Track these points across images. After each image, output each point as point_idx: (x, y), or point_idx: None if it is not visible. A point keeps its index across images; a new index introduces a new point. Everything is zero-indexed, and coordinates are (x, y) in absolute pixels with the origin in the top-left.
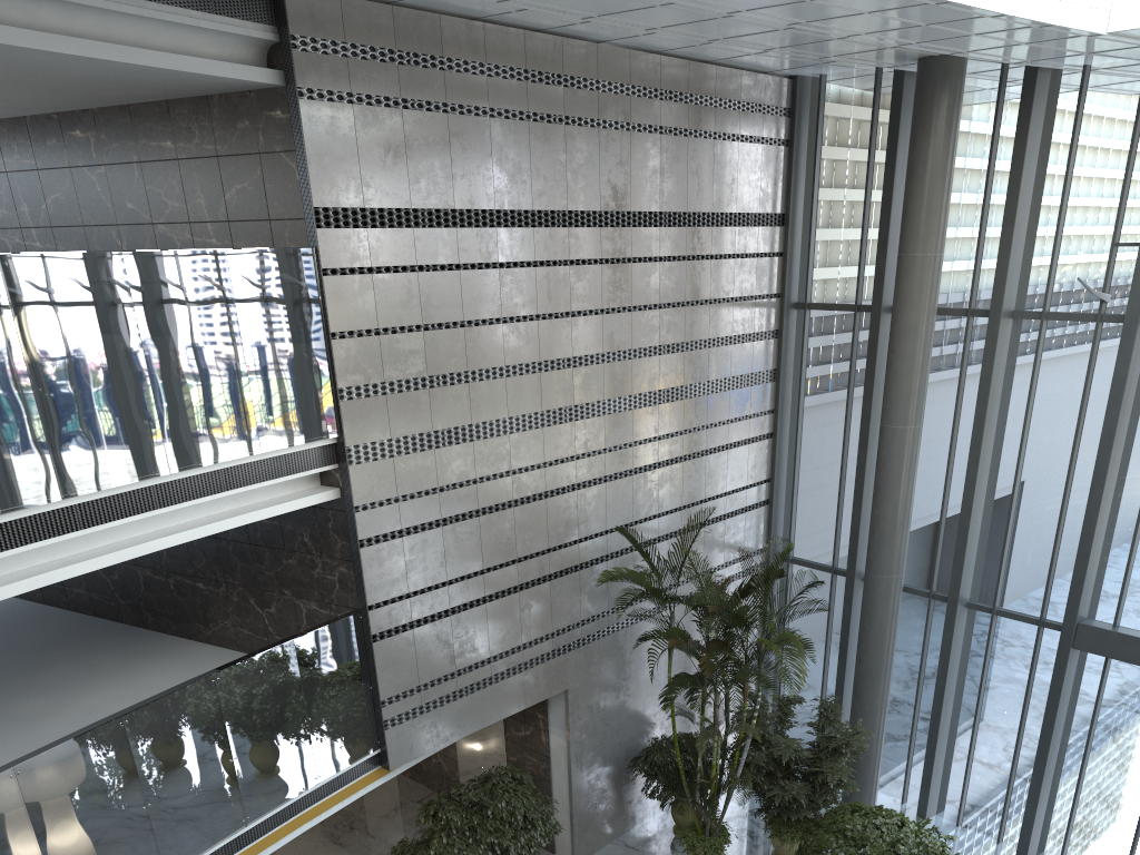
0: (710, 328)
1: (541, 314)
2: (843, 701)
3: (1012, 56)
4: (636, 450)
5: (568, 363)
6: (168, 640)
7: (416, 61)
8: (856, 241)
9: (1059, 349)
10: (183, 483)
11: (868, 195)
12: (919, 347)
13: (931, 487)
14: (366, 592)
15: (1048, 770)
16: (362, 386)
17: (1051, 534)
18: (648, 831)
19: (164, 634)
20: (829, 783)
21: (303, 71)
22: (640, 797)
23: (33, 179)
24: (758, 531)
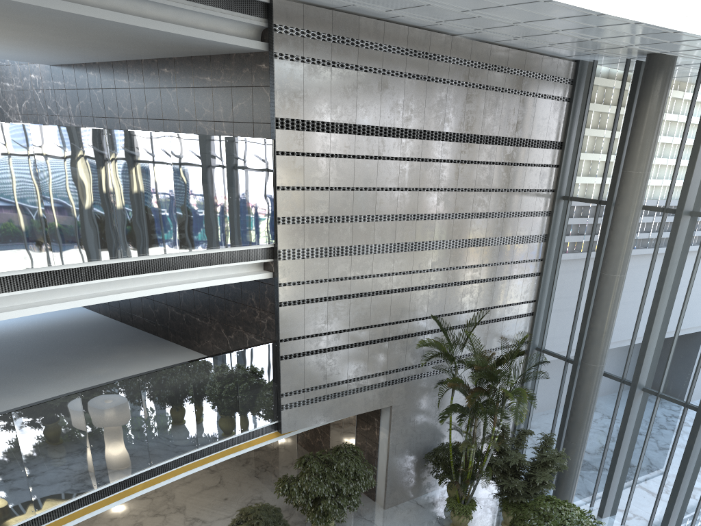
0: (506, 206)
1: (400, 187)
2: (562, 439)
3: (700, 56)
4: (450, 272)
5: (413, 217)
6: (178, 348)
7: (343, 41)
8: (603, 161)
9: None
10: (186, 258)
11: (613, 134)
12: (627, 228)
13: (630, 314)
14: (280, 332)
15: (679, 497)
16: (291, 217)
17: (698, 351)
18: (432, 497)
19: (177, 344)
20: (537, 482)
21: (278, 44)
22: (430, 477)
23: (142, 93)
24: (524, 331)
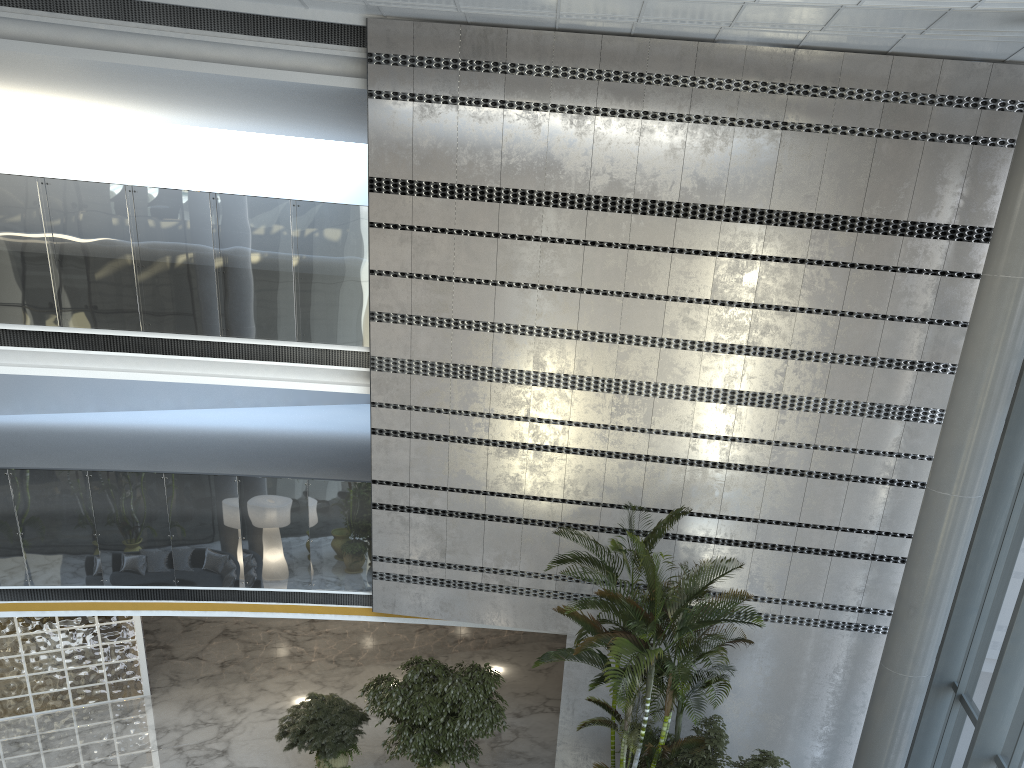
0: (837, 343)
1: (585, 288)
2: None
3: None
4: (695, 442)
5: (613, 338)
6: None
7: (479, 67)
8: None
9: None
10: (239, 347)
11: None
12: (969, 394)
13: (1018, 592)
14: (372, 469)
15: None
16: (391, 314)
17: None
18: None
19: None
20: None
21: (374, 79)
22: None
23: None
24: (893, 590)
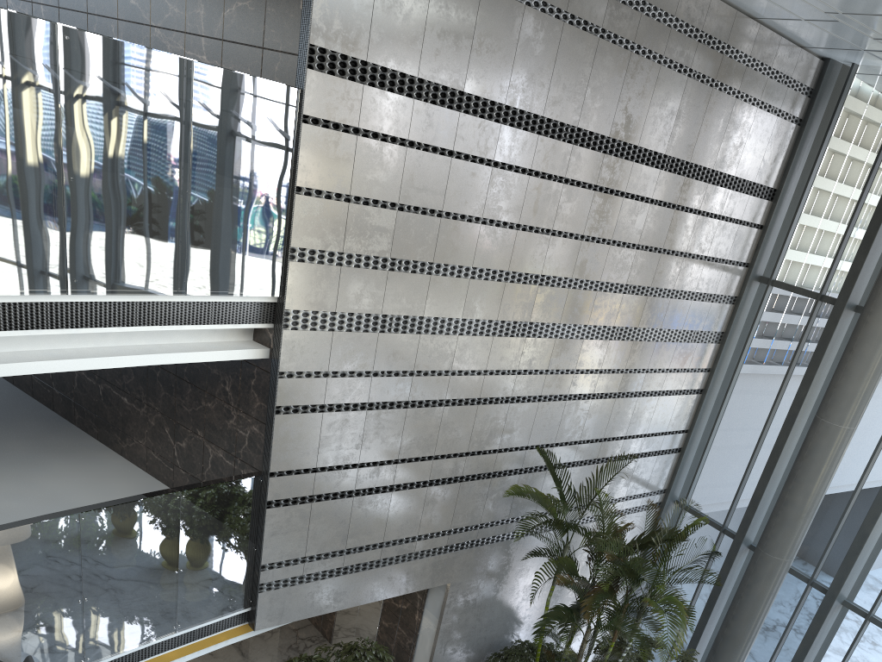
0: (677, 280)
1: (522, 225)
2: (696, 648)
3: None
4: (576, 378)
5: (535, 280)
6: (86, 441)
7: None
8: (839, 233)
9: None
10: (85, 307)
11: (865, 192)
12: (879, 354)
13: (841, 484)
14: (271, 459)
15: None
16: (317, 251)
17: None
18: None
19: (86, 433)
20: None
21: None
22: None
23: None
24: (663, 474)
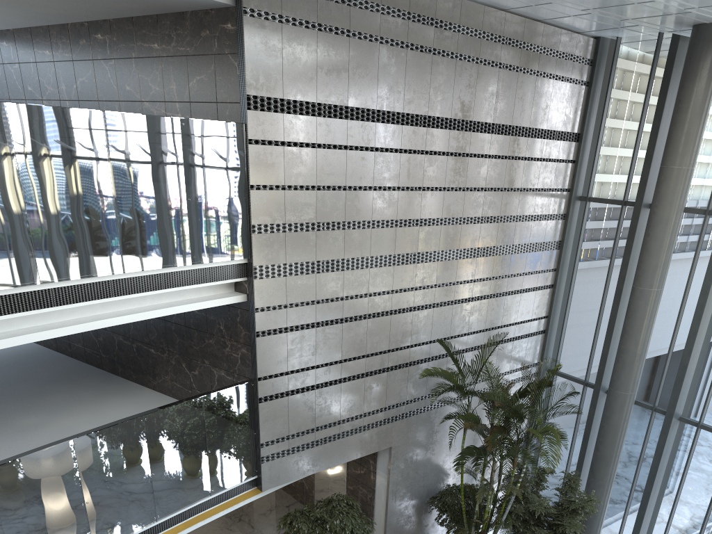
0: (518, 208)
1: (401, 186)
2: (581, 474)
3: None
4: (457, 287)
5: (416, 223)
6: (129, 385)
7: None
8: (629, 156)
9: None
10: (133, 281)
11: (642, 124)
12: (667, 234)
13: (663, 333)
14: (258, 368)
15: None
16: (269, 225)
17: None
18: None
19: (127, 380)
20: (567, 533)
21: None
22: (433, 523)
23: (70, 67)
24: (535, 351)
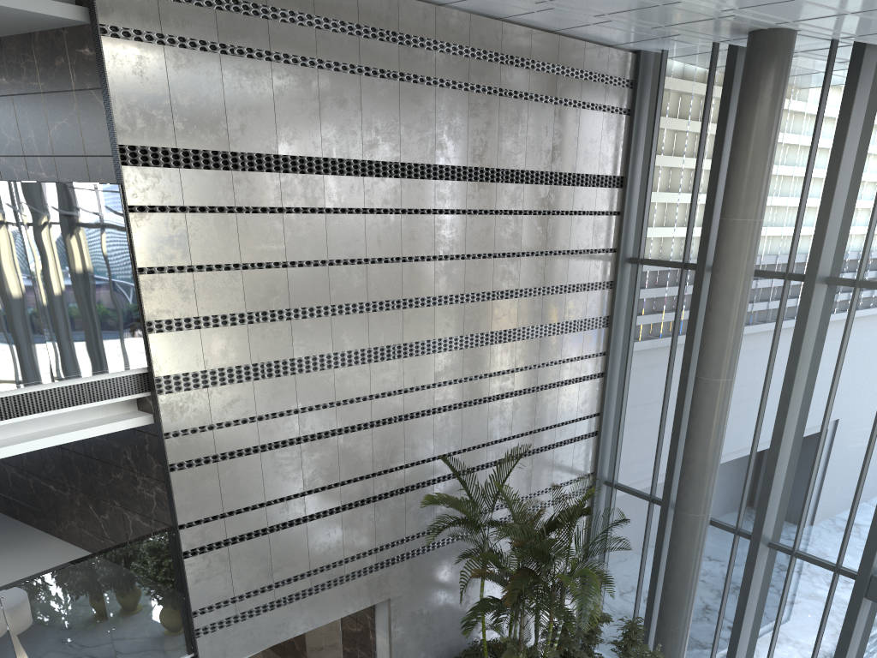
0: (545, 278)
1: (370, 258)
2: (652, 616)
3: (839, 29)
4: (466, 385)
5: (397, 304)
6: (28, 532)
7: (237, 8)
8: (687, 204)
9: (870, 315)
10: None
11: (700, 162)
12: (734, 307)
13: (742, 433)
14: (177, 513)
15: None
16: (173, 320)
17: (851, 489)
18: None
19: (28, 525)
20: None
21: (106, 8)
22: None
23: None
24: (586, 459)
